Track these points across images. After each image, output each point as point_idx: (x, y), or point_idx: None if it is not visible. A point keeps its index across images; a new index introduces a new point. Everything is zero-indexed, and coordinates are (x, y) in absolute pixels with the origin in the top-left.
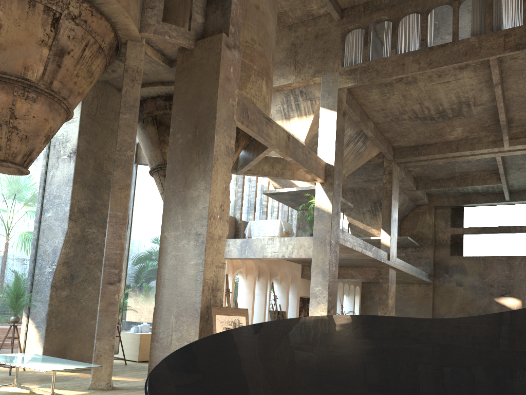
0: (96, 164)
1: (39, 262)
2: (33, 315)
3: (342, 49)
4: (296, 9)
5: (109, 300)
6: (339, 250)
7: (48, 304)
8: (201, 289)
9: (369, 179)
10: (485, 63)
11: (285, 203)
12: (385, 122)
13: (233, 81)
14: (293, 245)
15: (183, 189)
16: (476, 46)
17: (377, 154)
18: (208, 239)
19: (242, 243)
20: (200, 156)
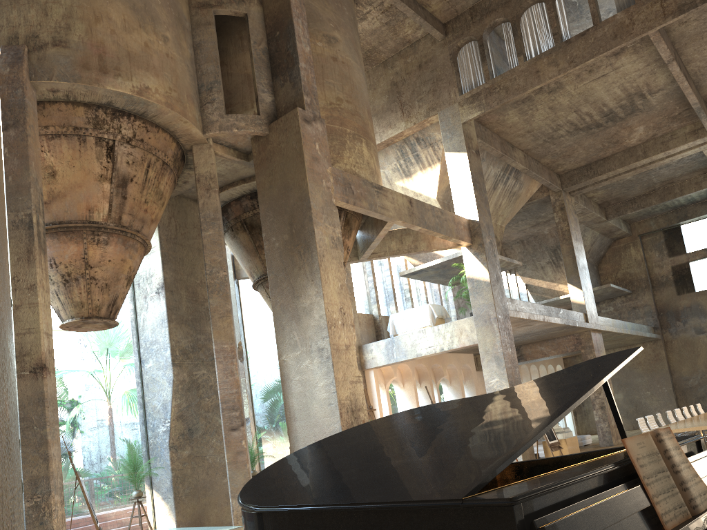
0: (190, 294)
1: (150, 422)
2: (157, 485)
3: (455, 73)
4: (386, 40)
5: (236, 448)
6: (514, 325)
7: (170, 469)
8: (338, 414)
9: (537, 222)
10: (647, 39)
11: (433, 281)
12: (537, 146)
13: (322, 158)
14: (451, 332)
15: (292, 300)
16: (626, 23)
17: (539, 188)
18: (334, 353)
19: (387, 345)
20: (303, 257)
